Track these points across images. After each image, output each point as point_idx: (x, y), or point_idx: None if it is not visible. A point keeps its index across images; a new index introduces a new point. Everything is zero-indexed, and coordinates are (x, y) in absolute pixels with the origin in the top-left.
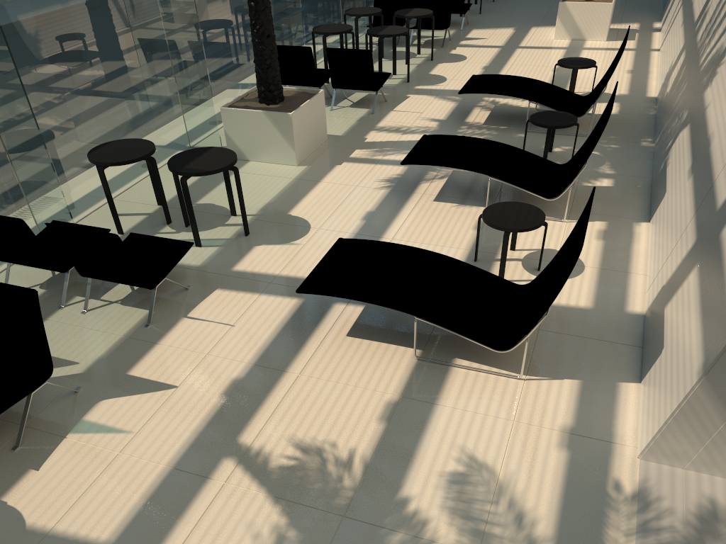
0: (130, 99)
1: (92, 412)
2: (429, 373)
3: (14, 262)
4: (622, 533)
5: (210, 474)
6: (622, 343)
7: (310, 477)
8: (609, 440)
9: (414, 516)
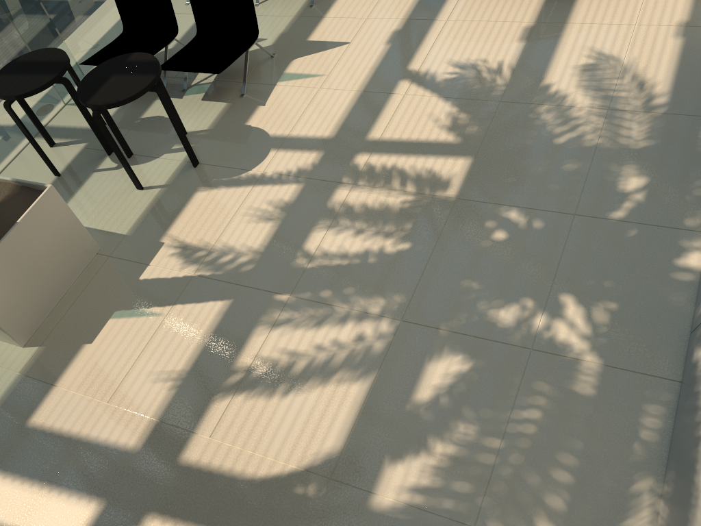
0: None
1: (290, 68)
2: (559, 3)
3: None
4: None
5: (392, 91)
6: None
7: (469, 82)
8: None
9: (555, 95)
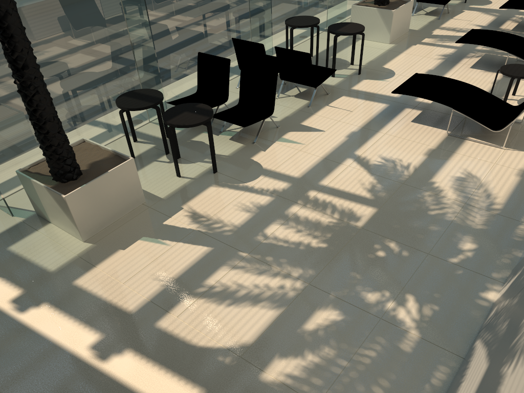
0: None
1: (285, 135)
2: (453, 141)
3: None
4: None
5: (341, 162)
6: None
7: (388, 169)
8: None
9: (436, 188)
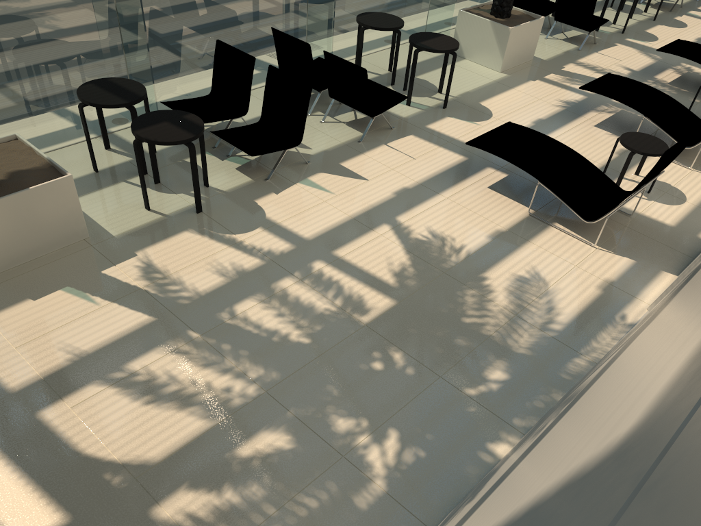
0: None
1: (313, 177)
2: (533, 225)
3: None
4: (610, 337)
5: (374, 228)
6: (681, 252)
7: (432, 249)
8: (633, 295)
9: (486, 287)
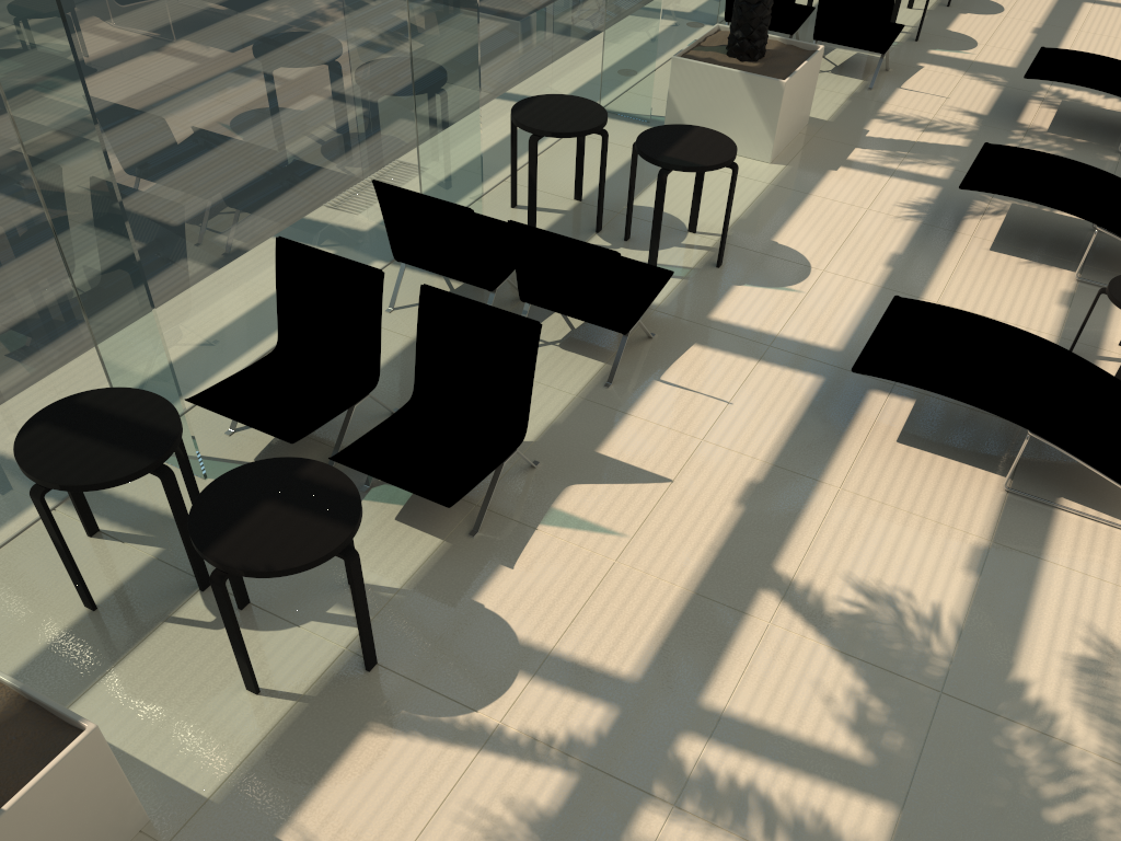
0: (553, 29)
1: (563, 500)
2: (1027, 514)
3: (419, 265)
4: None
5: (747, 608)
6: None
7: (884, 633)
8: None
9: (1037, 707)
